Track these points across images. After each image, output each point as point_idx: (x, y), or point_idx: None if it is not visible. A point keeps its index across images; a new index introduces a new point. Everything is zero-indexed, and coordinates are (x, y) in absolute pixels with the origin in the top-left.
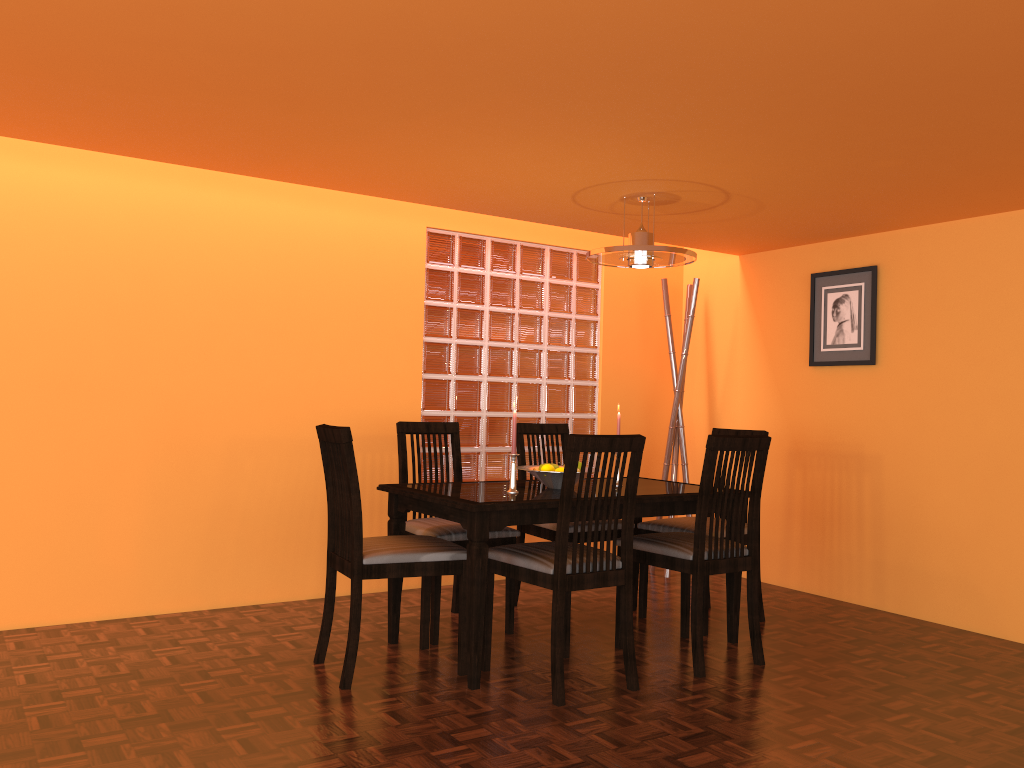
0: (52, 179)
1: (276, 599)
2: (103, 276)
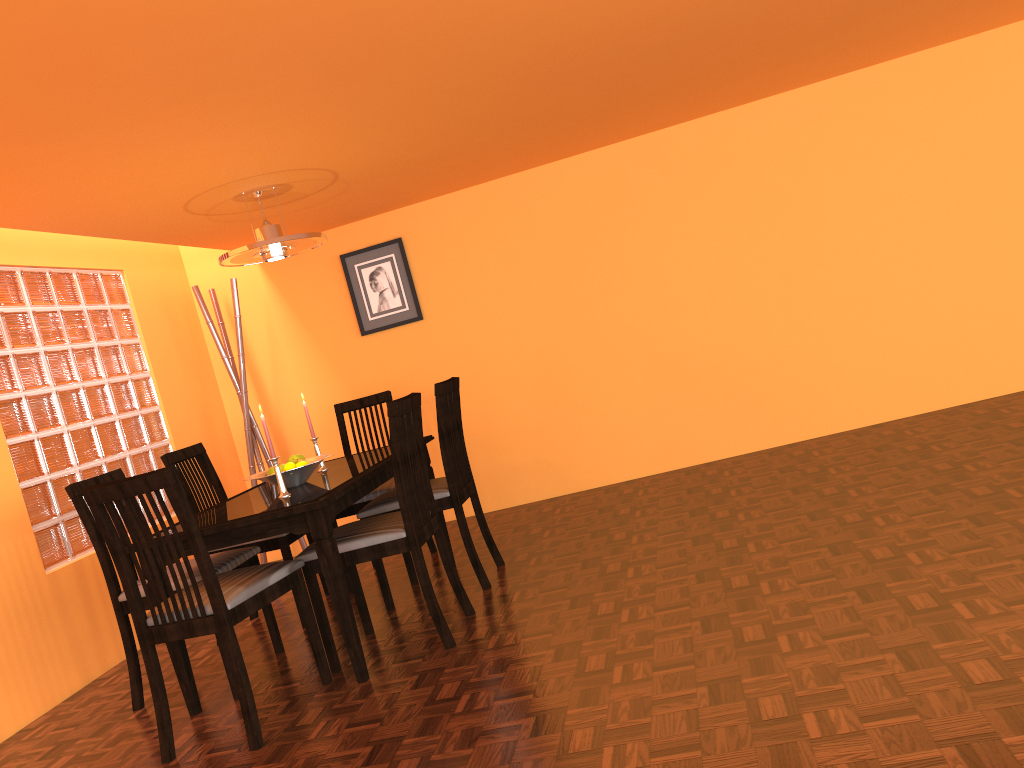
0: None
1: None
2: None
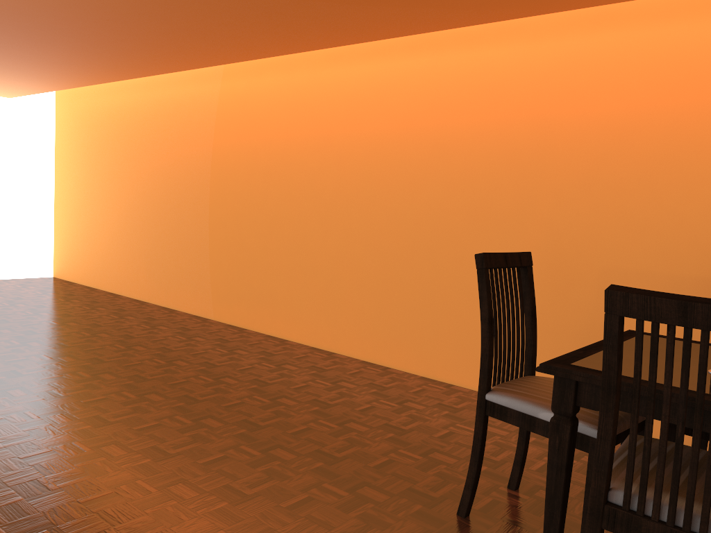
0: (481, 58)
1: None
2: (510, 128)
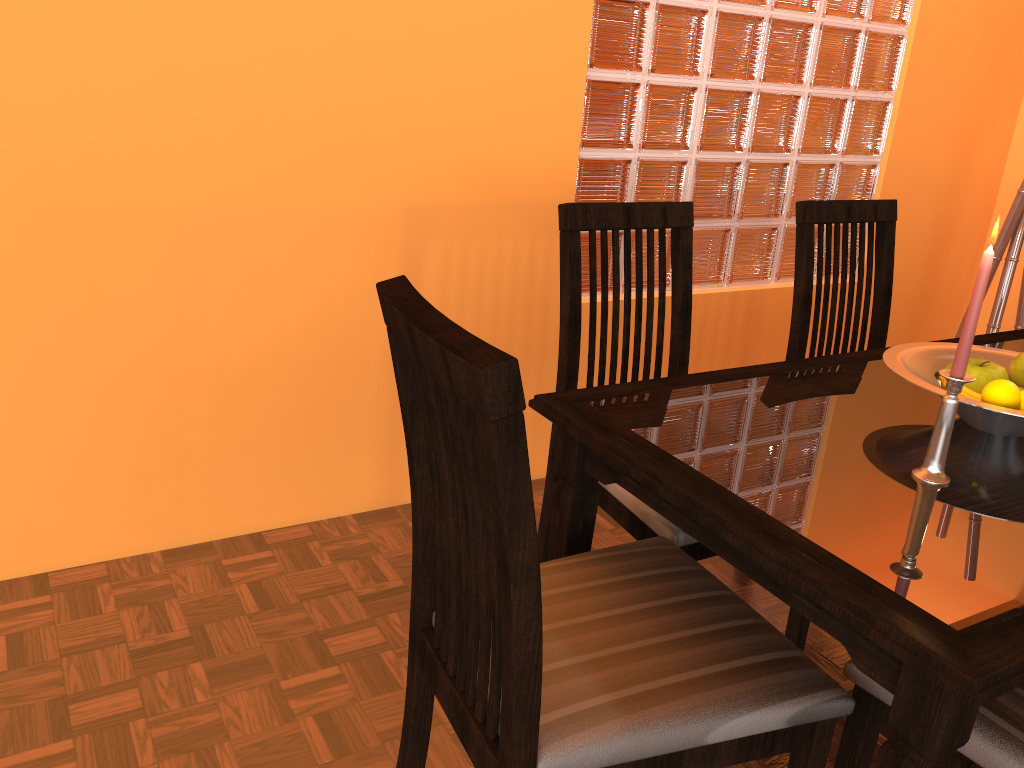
0: None
1: (296, 519)
2: None
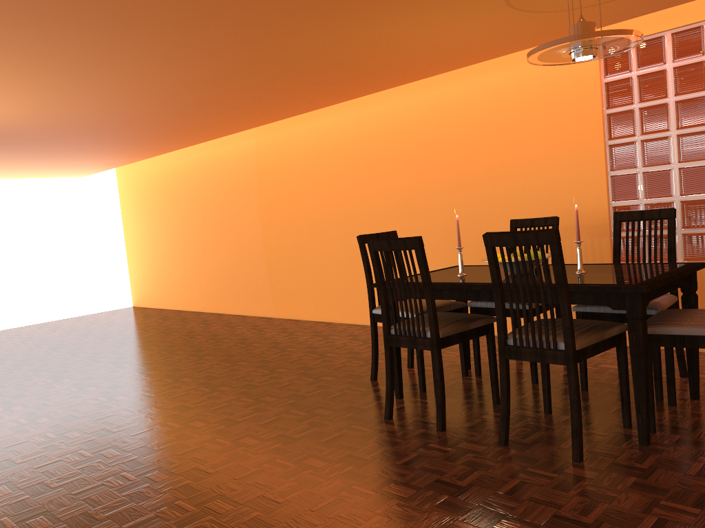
0: (388, 108)
1: None
2: (412, 151)
